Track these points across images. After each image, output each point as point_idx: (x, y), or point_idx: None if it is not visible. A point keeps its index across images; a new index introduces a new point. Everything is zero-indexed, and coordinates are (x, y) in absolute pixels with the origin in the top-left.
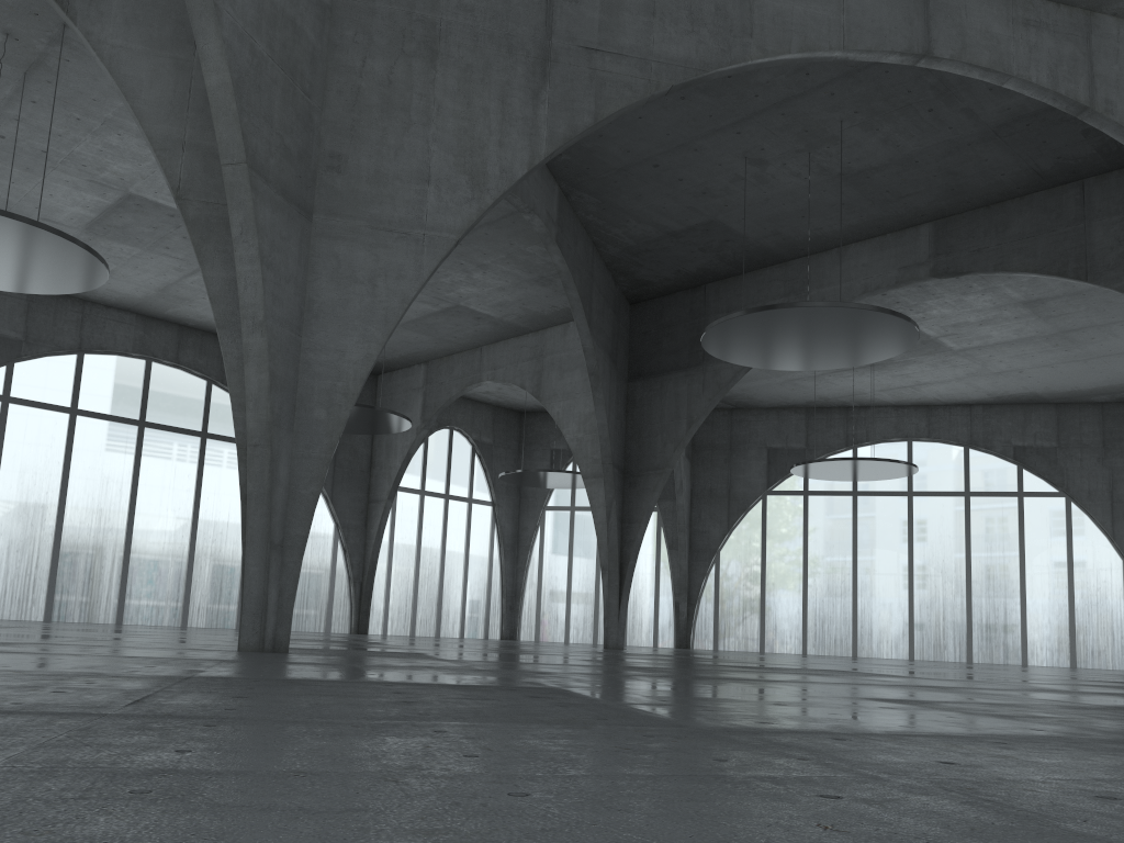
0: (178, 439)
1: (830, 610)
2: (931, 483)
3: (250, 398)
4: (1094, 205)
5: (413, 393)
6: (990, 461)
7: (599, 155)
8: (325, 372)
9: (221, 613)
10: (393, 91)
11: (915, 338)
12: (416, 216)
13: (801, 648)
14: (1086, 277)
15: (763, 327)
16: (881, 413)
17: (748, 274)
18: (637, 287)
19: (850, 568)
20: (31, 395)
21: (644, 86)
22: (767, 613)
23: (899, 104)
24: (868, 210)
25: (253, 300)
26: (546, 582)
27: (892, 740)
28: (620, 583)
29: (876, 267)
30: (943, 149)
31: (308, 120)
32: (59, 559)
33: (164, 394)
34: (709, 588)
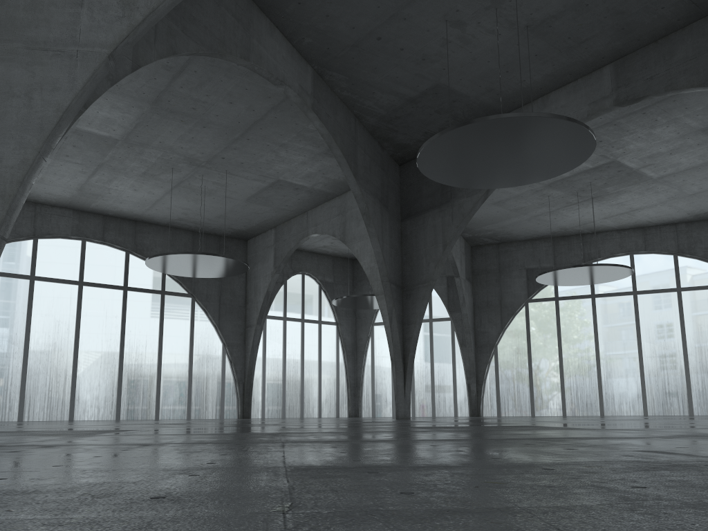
0: (107, 292)
1: (581, 383)
2: (650, 284)
3: None
4: None
5: (268, 249)
6: (695, 264)
7: (333, 34)
8: None
9: (144, 409)
10: None
11: (593, 143)
12: (70, 36)
13: (562, 411)
14: None
15: (461, 147)
16: (608, 236)
17: None
18: (399, 150)
19: (593, 350)
20: (2, 269)
21: None
22: (535, 387)
23: None
24: (558, 58)
25: None
26: (377, 375)
27: None
28: (404, 370)
29: (571, 106)
30: None
31: None
32: (27, 378)
33: (95, 262)
34: (491, 372)
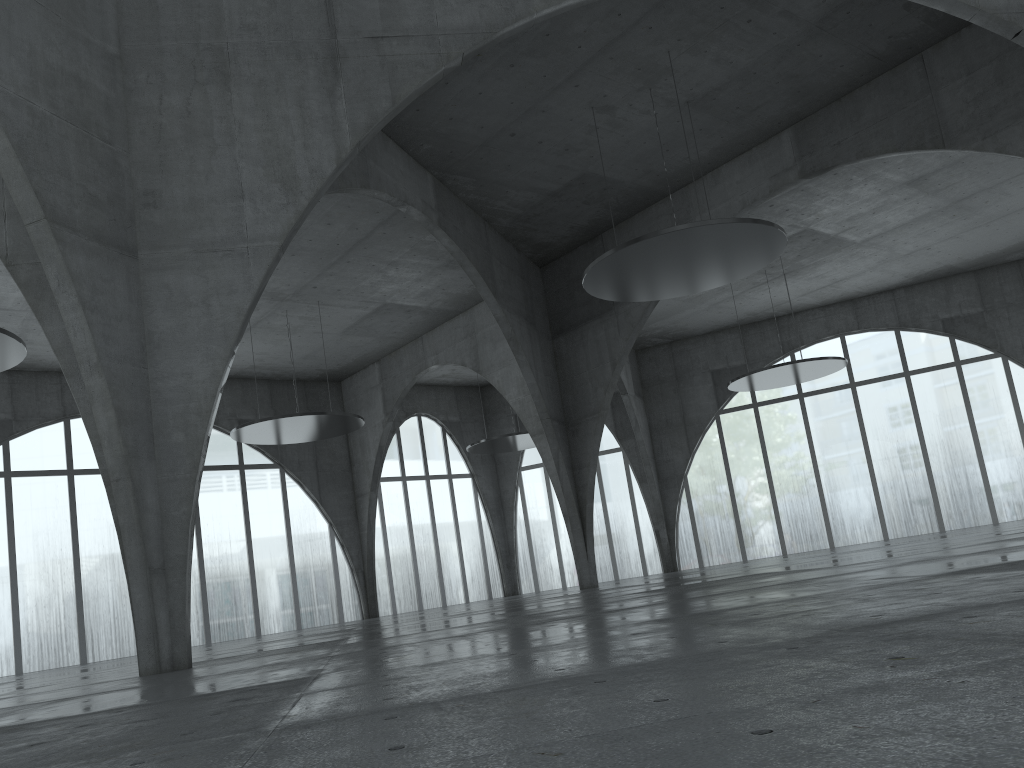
0: None
1: (800, 509)
2: (870, 371)
3: (104, 437)
4: (937, 74)
5: (373, 391)
6: (922, 338)
7: (457, 137)
8: (176, 397)
9: (240, 624)
10: (194, 120)
11: (784, 240)
12: (237, 232)
13: (781, 549)
14: (943, 144)
15: (635, 262)
16: (810, 316)
17: (636, 216)
18: (539, 250)
19: (810, 466)
20: (29, 466)
21: (435, 60)
22: (742, 523)
23: (717, 22)
24: (726, 129)
25: (84, 344)
26: (534, 536)
27: (462, 705)
28: (583, 526)
29: (749, 181)
30: (775, 55)
31: (114, 165)
32: (84, 606)
33: None
34: (684, 512)
